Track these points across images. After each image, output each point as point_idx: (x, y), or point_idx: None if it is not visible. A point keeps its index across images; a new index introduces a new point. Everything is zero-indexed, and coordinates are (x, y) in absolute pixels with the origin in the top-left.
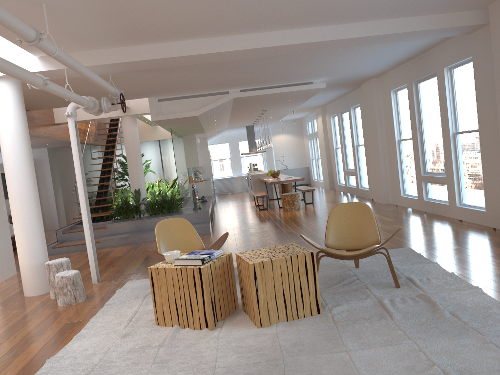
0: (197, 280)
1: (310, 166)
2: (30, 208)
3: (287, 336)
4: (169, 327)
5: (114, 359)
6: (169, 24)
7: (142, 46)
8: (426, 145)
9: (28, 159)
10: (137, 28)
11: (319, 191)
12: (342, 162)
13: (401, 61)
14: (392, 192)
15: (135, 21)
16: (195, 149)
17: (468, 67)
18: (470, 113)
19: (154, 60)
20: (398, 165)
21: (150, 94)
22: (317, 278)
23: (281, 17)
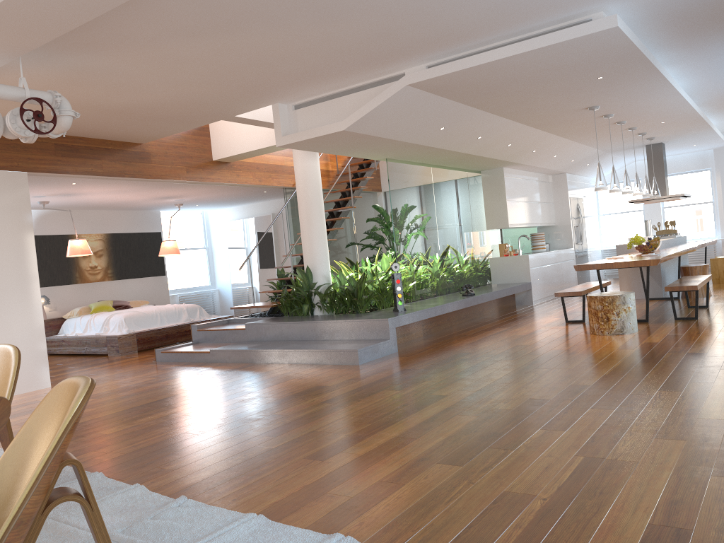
0: None
1: None
2: None
3: None
4: None
5: None
6: None
7: None
8: None
9: None
10: None
11: None
12: None
13: None
14: None
15: None
16: (502, 194)
17: None
18: None
19: None
20: None
21: (258, 98)
22: None
23: None
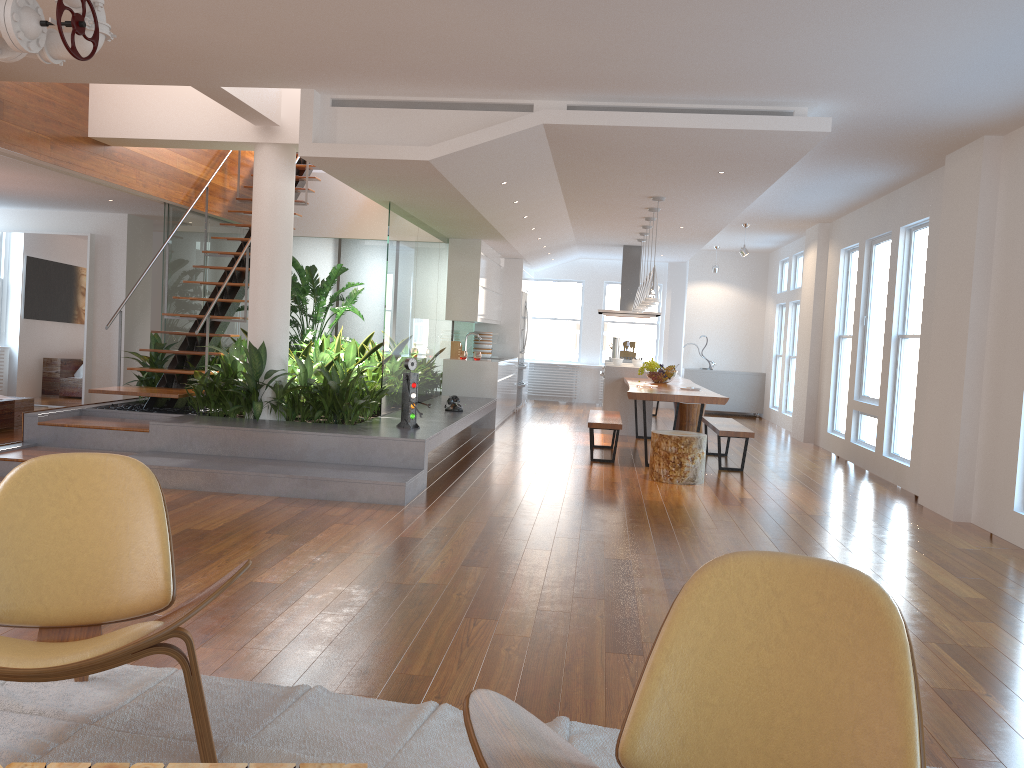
0: None
1: (768, 373)
2: None
3: None
4: None
5: None
6: None
7: None
8: None
9: None
10: None
11: (775, 440)
12: (848, 375)
13: None
14: (983, 492)
15: None
16: (475, 276)
17: None
18: None
19: None
20: (1023, 412)
21: (298, 76)
22: None
23: None
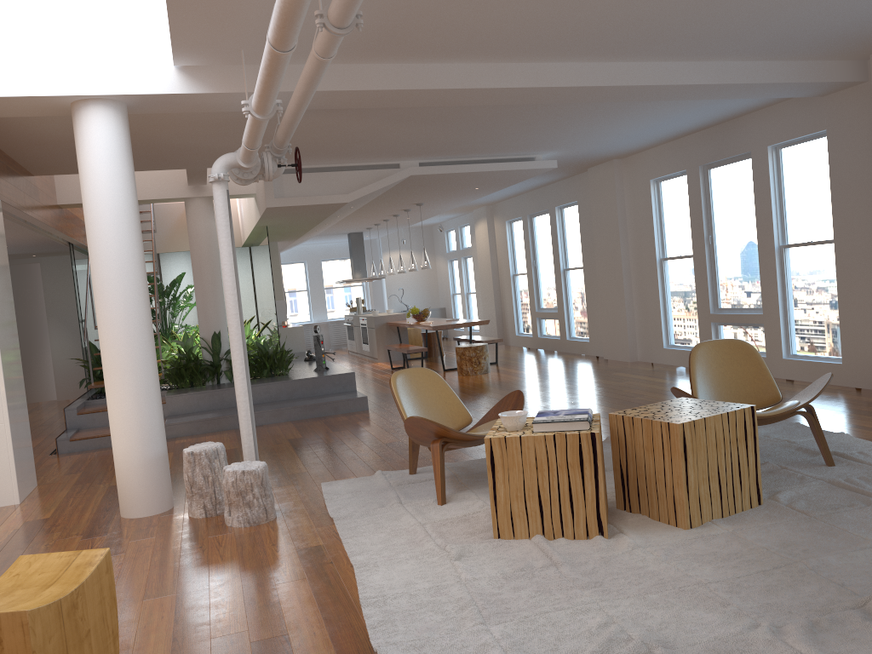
0: (585, 454)
1: (448, 307)
2: (144, 349)
3: (754, 535)
4: (523, 540)
5: (492, 590)
6: (451, 31)
7: (366, 66)
8: (719, 266)
9: (141, 256)
10: (397, 32)
11: None
12: (526, 297)
13: (684, 133)
14: (643, 343)
15: (410, 19)
16: (277, 268)
17: (813, 146)
18: (812, 216)
19: (382, 92)
20: (660, 298)
21: None
22: (757, 448)
23: (614, 39)
